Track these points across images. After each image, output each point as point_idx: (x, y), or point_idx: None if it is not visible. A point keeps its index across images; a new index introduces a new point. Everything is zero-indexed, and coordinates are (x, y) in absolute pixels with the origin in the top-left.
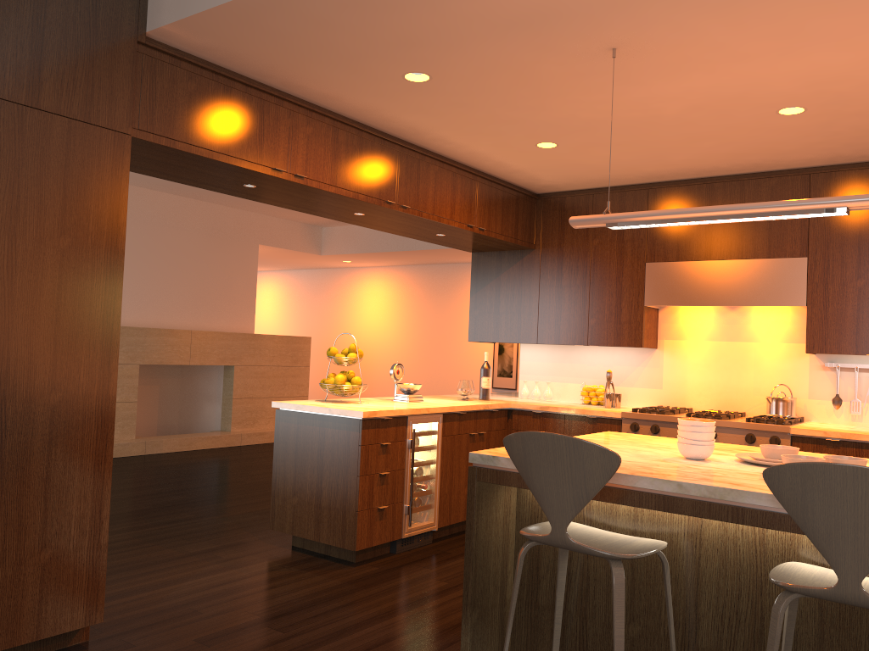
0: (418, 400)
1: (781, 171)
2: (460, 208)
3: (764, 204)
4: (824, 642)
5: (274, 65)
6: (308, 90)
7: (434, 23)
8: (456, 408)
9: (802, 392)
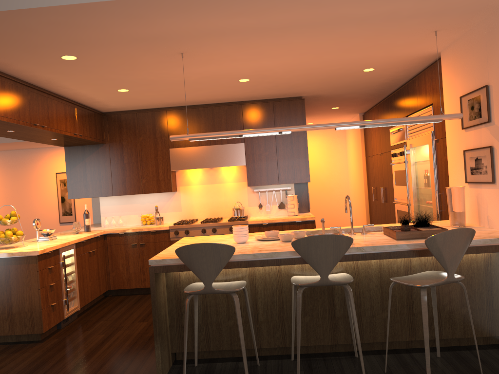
0: (54, 238)
1: (229, 103)
2: (69, 124)
3: (260, 130)
4: (305, 304)
5: None
6: None
7: (97, 35)
8: (82, 239)
9: (245, 204)
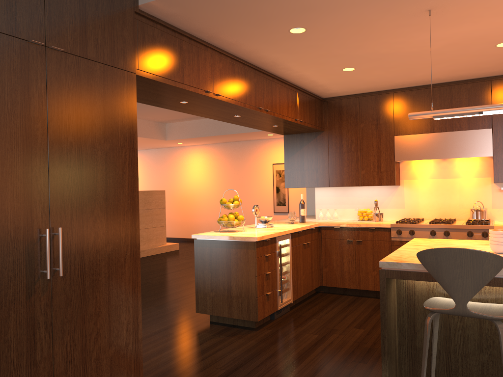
0: (271, 226)
1: (473, 79)
2: (291, 109)
3: None
4: None
5: (211, 25)
6: (223, 40)
7: None
8: (297, 229)
9: (488, 205)
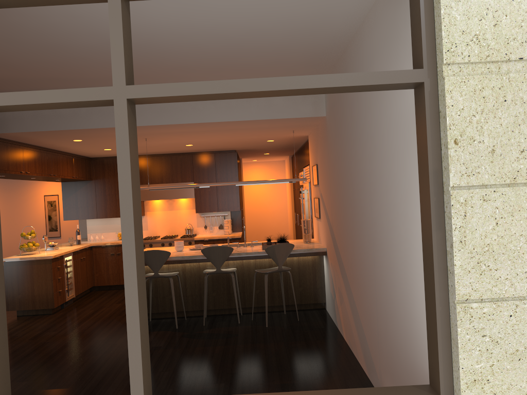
0: (57, 248)
1: (183, 153)
2: (69, 171)
3: (191, 185)
4: (213, 285)
5: (26, 138)
6: (30, 141)
7: (97, 135)
8: (77, 249)
9: (195, 225)
